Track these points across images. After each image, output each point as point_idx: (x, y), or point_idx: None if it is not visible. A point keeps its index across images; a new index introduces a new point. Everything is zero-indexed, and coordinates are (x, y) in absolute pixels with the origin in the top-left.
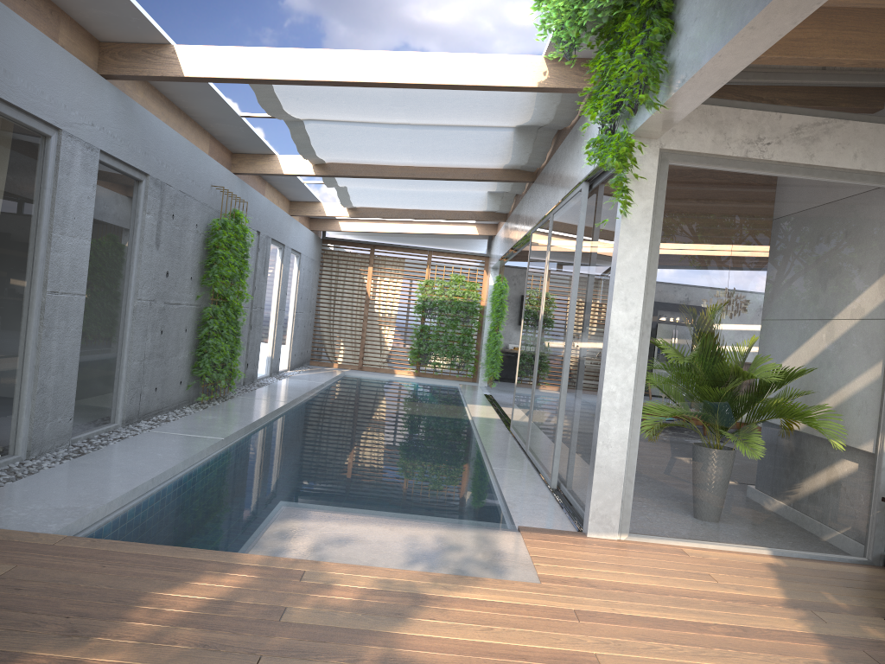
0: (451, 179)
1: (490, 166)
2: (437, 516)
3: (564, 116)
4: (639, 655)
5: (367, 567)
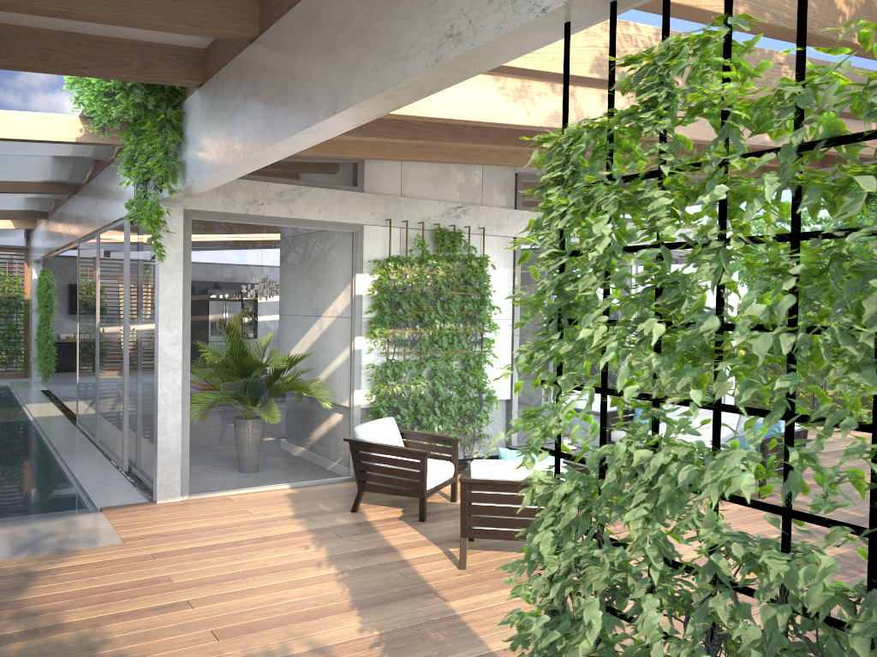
0: None
1: (28, 180)
2: (25, 515)
3: (102, 155)
4: (197, 568)
5: None
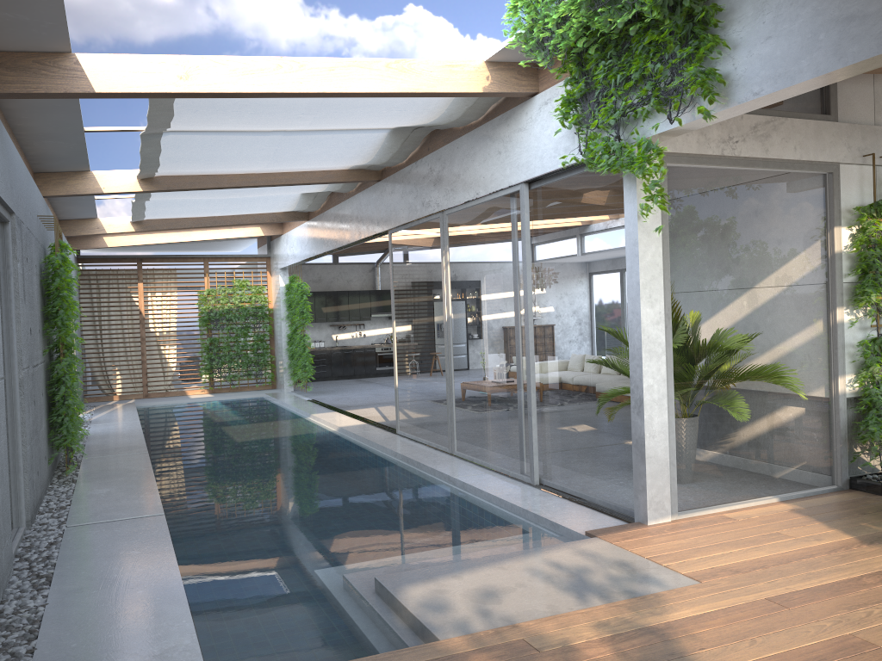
0: (296, 184)
1: (337, 168)
2: (491, 541)
3: (469, 117)
4: (875, 623)
5: (562, 615)
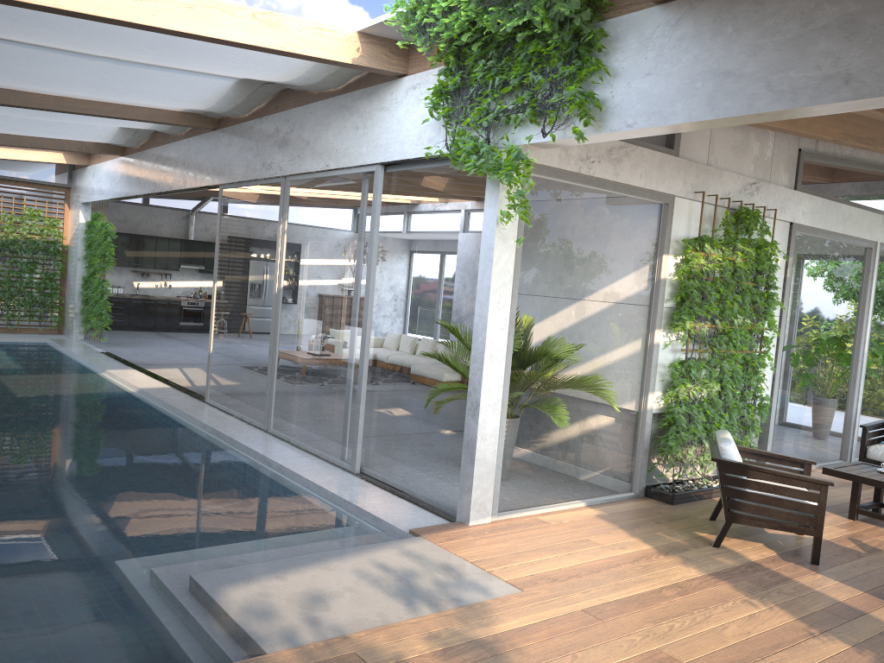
0: (120, 118)
1: (169, 108)
2: (312, 535)
3: (328, 84)
4: (677, 638)
5: (393, 626)
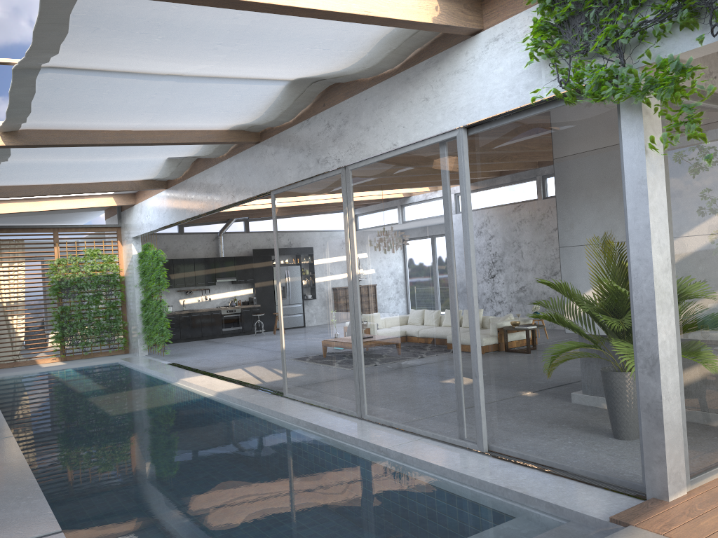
0: (175, 143)
1: (218, 127)
2: None
3: (387, 64)
4: None
5: None
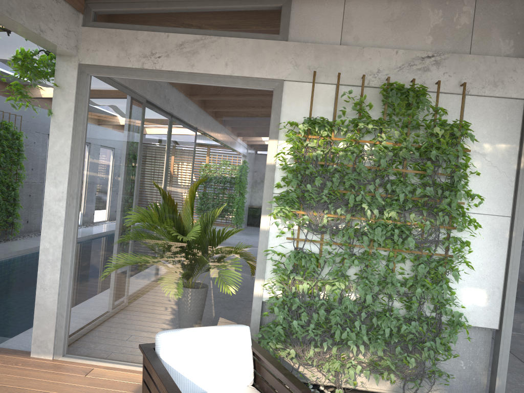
0: None
1: None
2: None
3: None
4: None
5: None
